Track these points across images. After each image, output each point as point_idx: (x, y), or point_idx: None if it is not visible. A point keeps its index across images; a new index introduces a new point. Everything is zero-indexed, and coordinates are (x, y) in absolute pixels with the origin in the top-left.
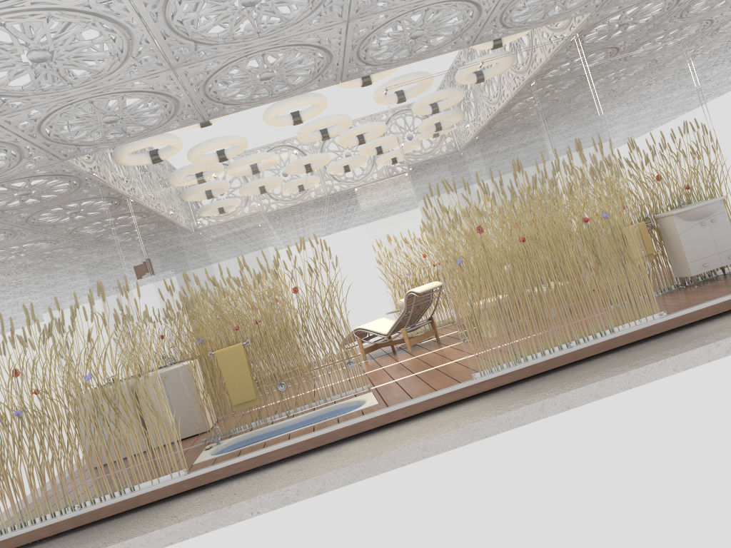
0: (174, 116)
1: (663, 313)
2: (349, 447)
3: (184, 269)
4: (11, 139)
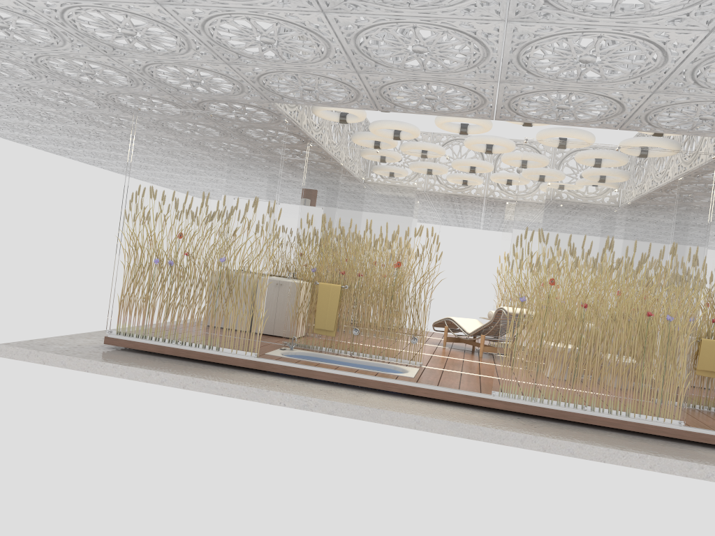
0: (355, 101)
1: (681, 422)
2: (372, 395)
3: (325, 212)
4: (238, 79)
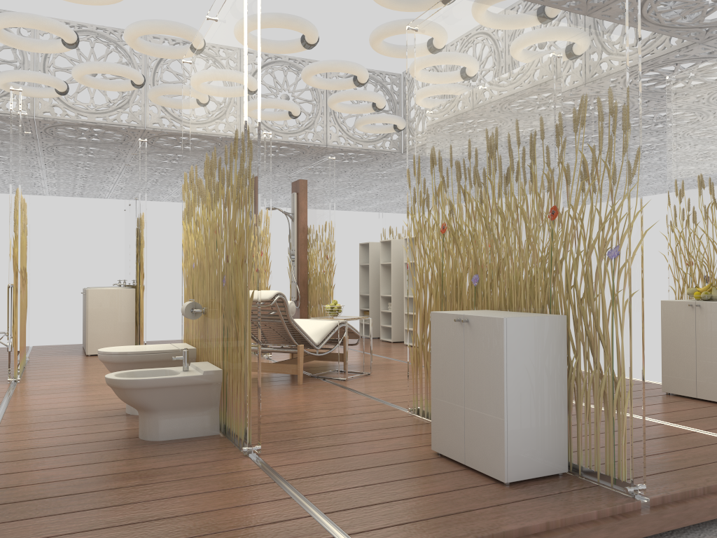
0: None
1: None
2: None
3: None
4: None
